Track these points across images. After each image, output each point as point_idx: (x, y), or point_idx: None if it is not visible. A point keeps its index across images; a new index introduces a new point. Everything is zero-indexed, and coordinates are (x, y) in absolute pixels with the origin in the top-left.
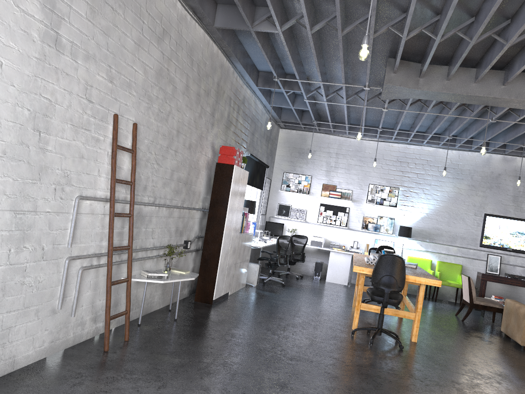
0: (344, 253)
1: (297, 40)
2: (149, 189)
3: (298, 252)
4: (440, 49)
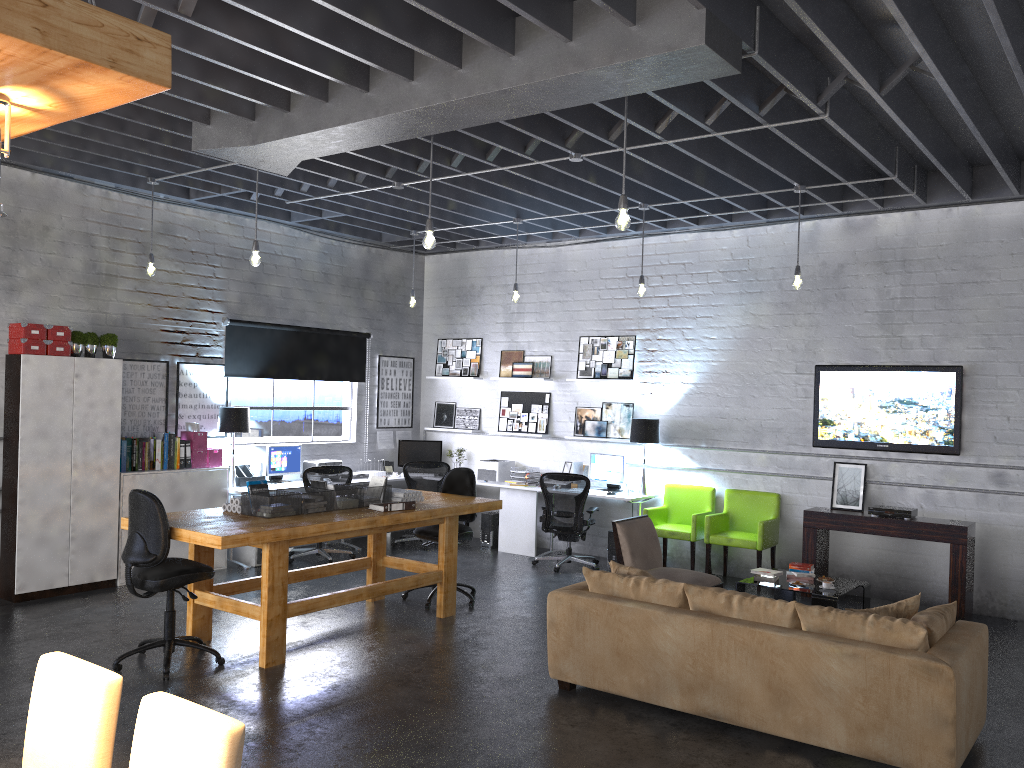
0: (523, 490)
1: None
2: None
3: None
4: None
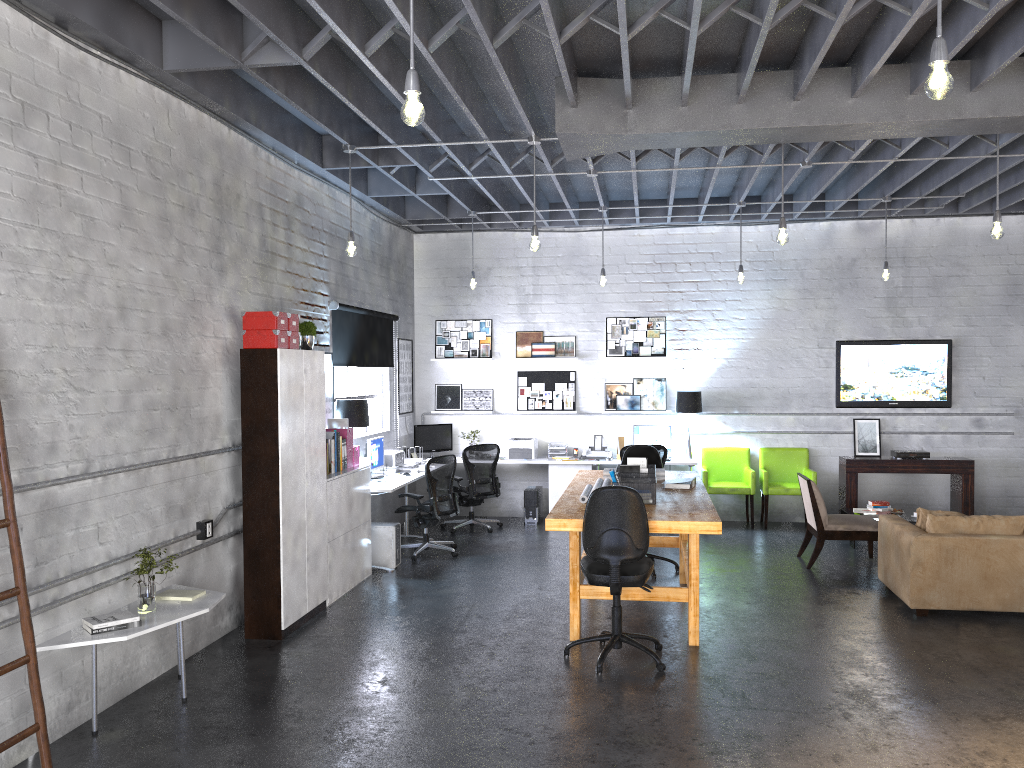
0: (576, 465)
1: (362, 67)
2: (67, 446)
3: (483, 479)
4: (653, 46)
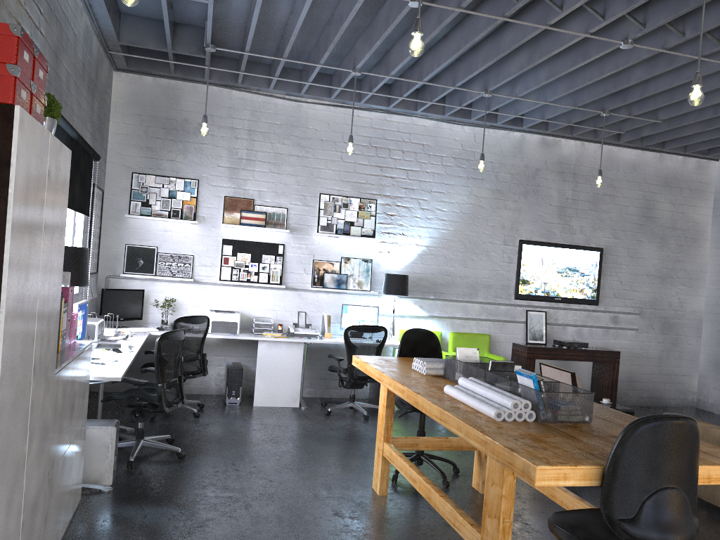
0: (288, 342)
1: None
2: None
3: (192, 356)
4: None
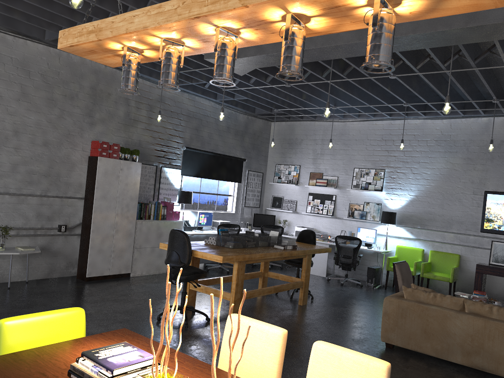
0: (321, 243)
1: None
2: None
3: None
4: None
